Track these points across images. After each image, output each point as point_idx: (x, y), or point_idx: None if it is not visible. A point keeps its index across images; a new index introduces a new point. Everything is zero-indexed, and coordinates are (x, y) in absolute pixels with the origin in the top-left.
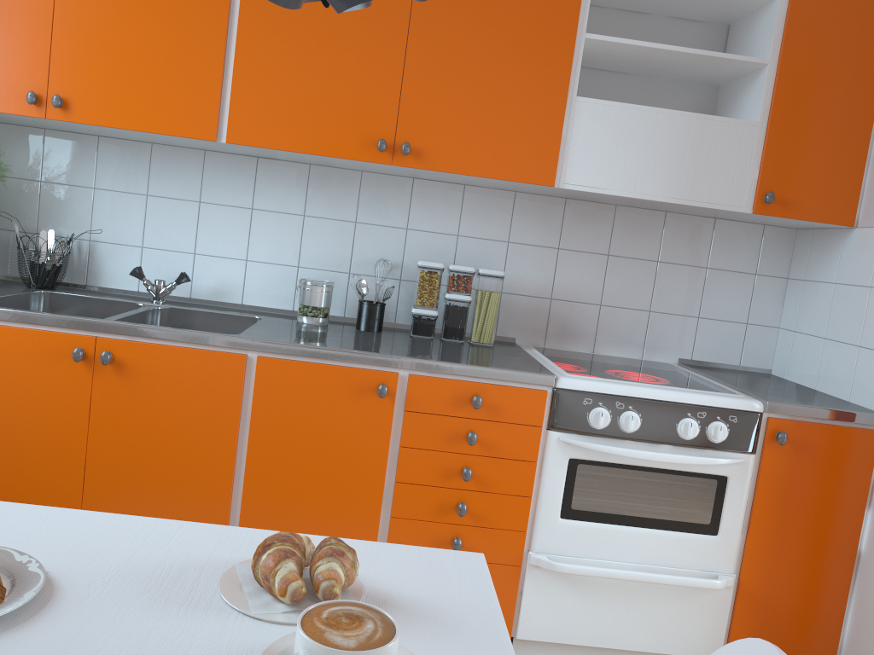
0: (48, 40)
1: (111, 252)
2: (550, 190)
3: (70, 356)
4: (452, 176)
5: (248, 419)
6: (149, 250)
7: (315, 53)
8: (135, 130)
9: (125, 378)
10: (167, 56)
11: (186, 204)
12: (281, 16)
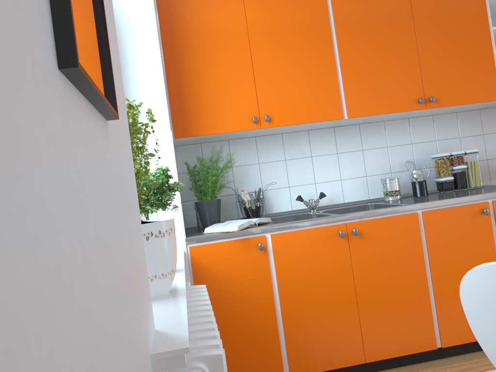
0: (254, 90)
1: (274, 194)
2: (486, 104)
3: (335, 236)
4: (443, 109)
5: (425, 244)
6: (293, 187)
7: (378, 65)
8: (304, 123)
9: (364, 240)
10: (311, 84)
11: (305, 159)
12: (358, 52)
